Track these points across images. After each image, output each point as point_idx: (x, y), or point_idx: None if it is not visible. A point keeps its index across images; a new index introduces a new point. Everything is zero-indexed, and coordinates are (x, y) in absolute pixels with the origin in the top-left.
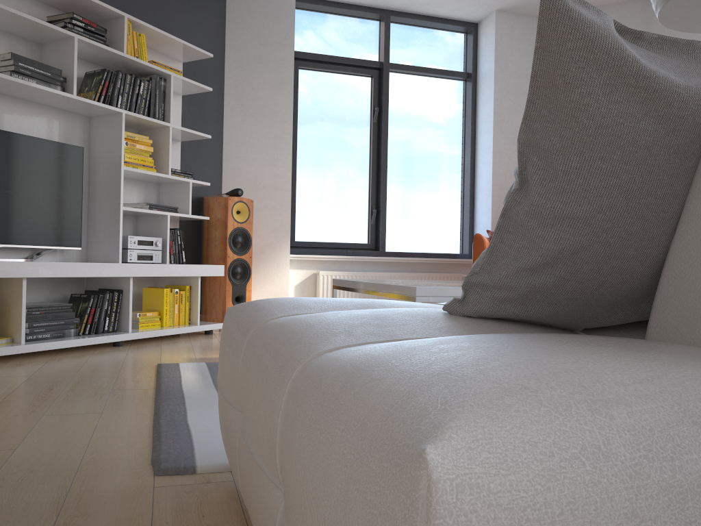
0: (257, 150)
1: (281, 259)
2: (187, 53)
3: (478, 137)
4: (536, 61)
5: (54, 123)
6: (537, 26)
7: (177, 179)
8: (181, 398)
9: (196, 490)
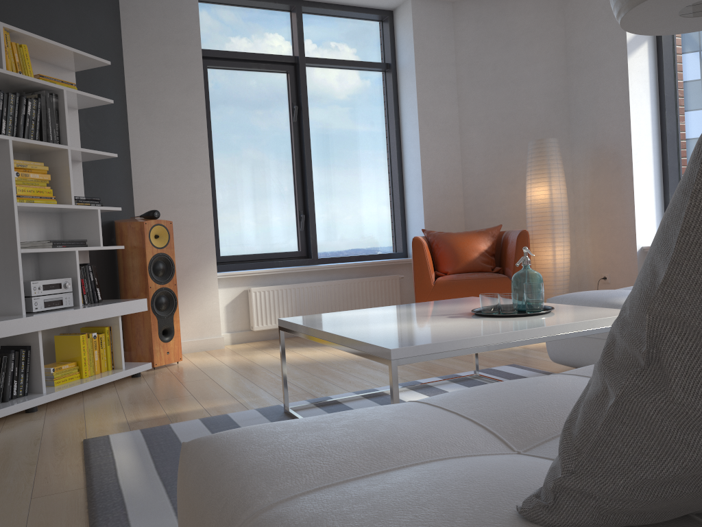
0: (170, 162)
1: (208, 280)
2: (80, 62)
3: (403, 130)
4: (691, 209)
5: None
6: (453, 12)
7: (83, 208)
8: (121, 504)
9: None
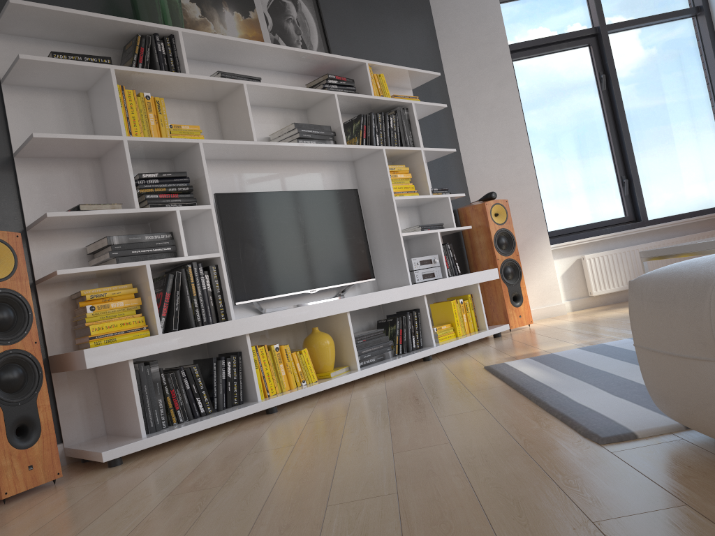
0: (494, 151)
1: (542, 252)
2: (417, 79)
3: None
4: None
5: (329, 174)
6: None
7: (437, 196)
8: (546, 387)
9: (655, 449)
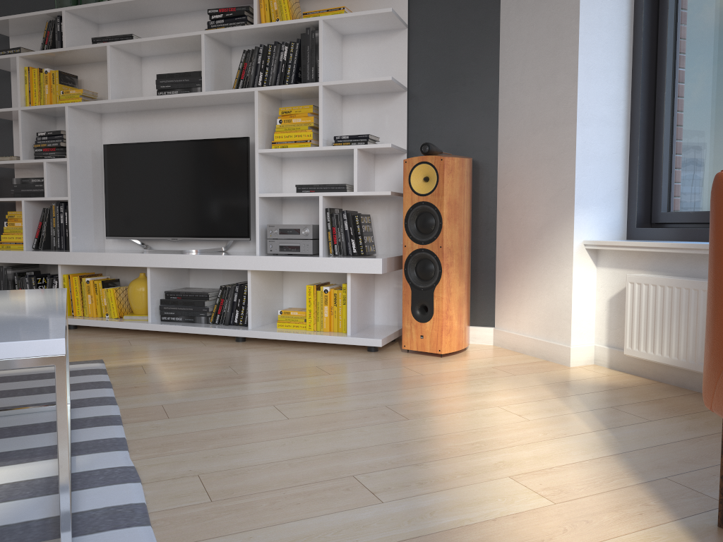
0: (534, 64)
1: (561, 250)
2: None
3: None
4: None
5: (243, 118)
6: None
7: (332, 149)
8: None
9: None
